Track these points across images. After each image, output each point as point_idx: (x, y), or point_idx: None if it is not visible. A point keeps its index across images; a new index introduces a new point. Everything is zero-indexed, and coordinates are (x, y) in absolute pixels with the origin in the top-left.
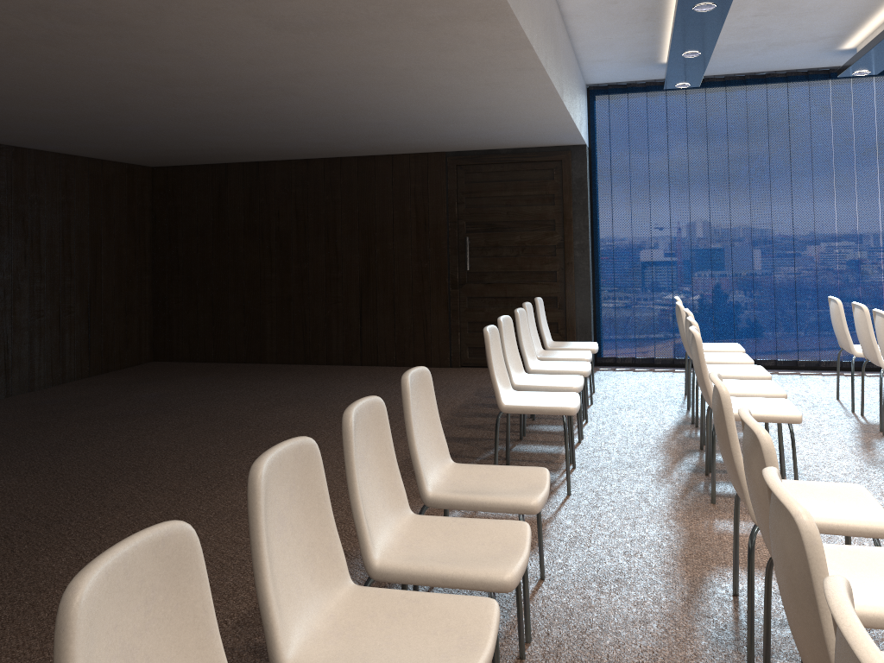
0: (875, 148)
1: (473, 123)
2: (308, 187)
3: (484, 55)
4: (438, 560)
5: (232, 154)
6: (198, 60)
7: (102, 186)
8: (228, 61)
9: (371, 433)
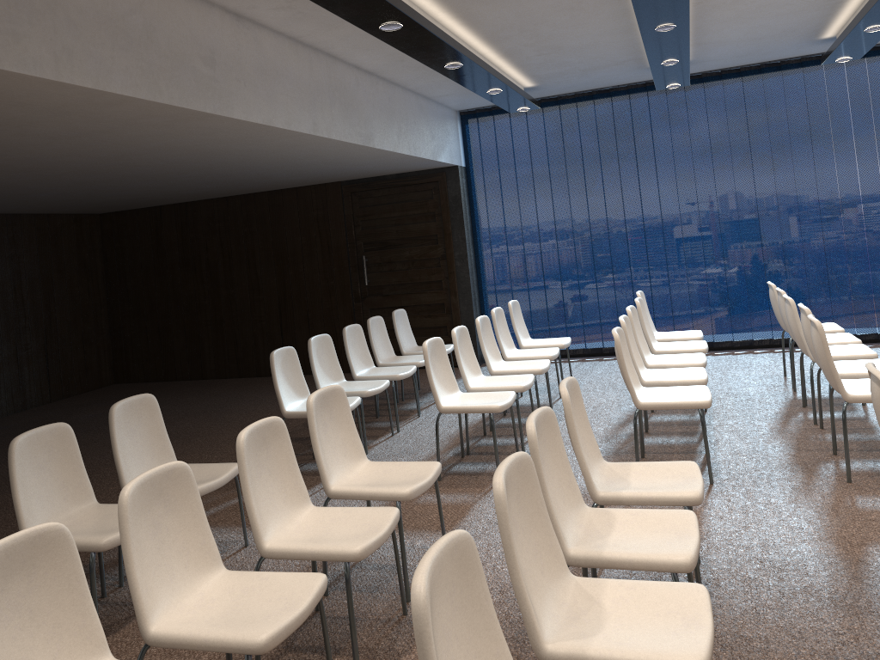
0: (710, 147)
1: (324, 164)
2: (229, 222)
3: (244, 133)
4: (73, 533)
5: (154, 200)
6: (23, 158)
7: (50, 237)
8: (47, 156)
9: (56, 449)
